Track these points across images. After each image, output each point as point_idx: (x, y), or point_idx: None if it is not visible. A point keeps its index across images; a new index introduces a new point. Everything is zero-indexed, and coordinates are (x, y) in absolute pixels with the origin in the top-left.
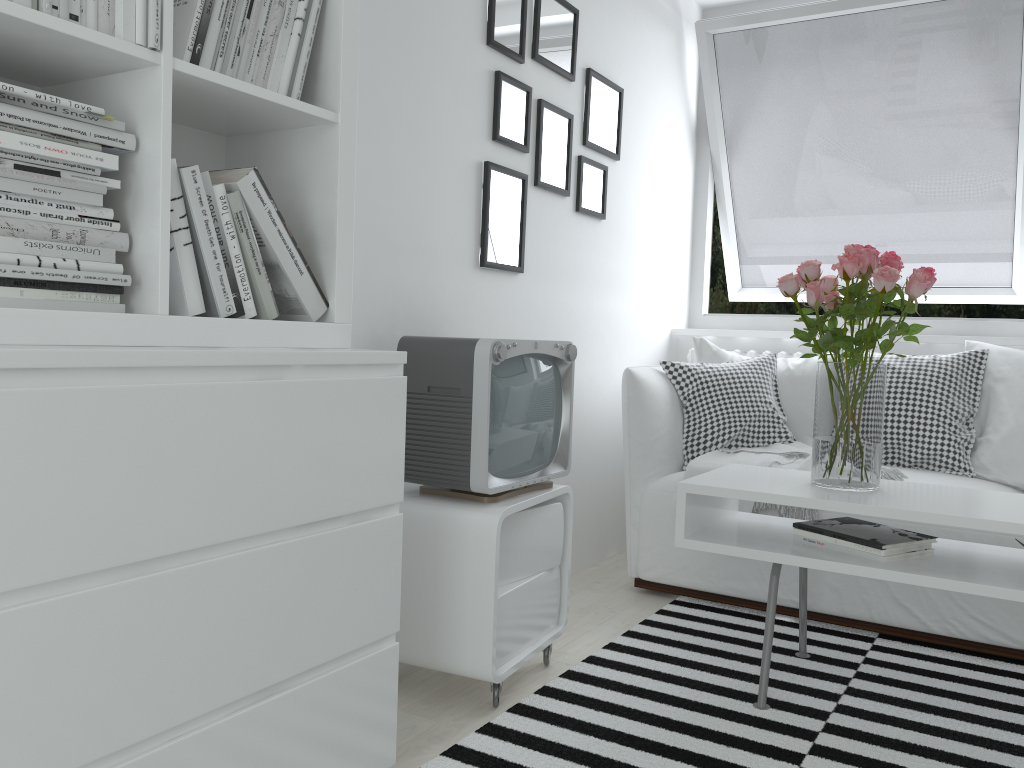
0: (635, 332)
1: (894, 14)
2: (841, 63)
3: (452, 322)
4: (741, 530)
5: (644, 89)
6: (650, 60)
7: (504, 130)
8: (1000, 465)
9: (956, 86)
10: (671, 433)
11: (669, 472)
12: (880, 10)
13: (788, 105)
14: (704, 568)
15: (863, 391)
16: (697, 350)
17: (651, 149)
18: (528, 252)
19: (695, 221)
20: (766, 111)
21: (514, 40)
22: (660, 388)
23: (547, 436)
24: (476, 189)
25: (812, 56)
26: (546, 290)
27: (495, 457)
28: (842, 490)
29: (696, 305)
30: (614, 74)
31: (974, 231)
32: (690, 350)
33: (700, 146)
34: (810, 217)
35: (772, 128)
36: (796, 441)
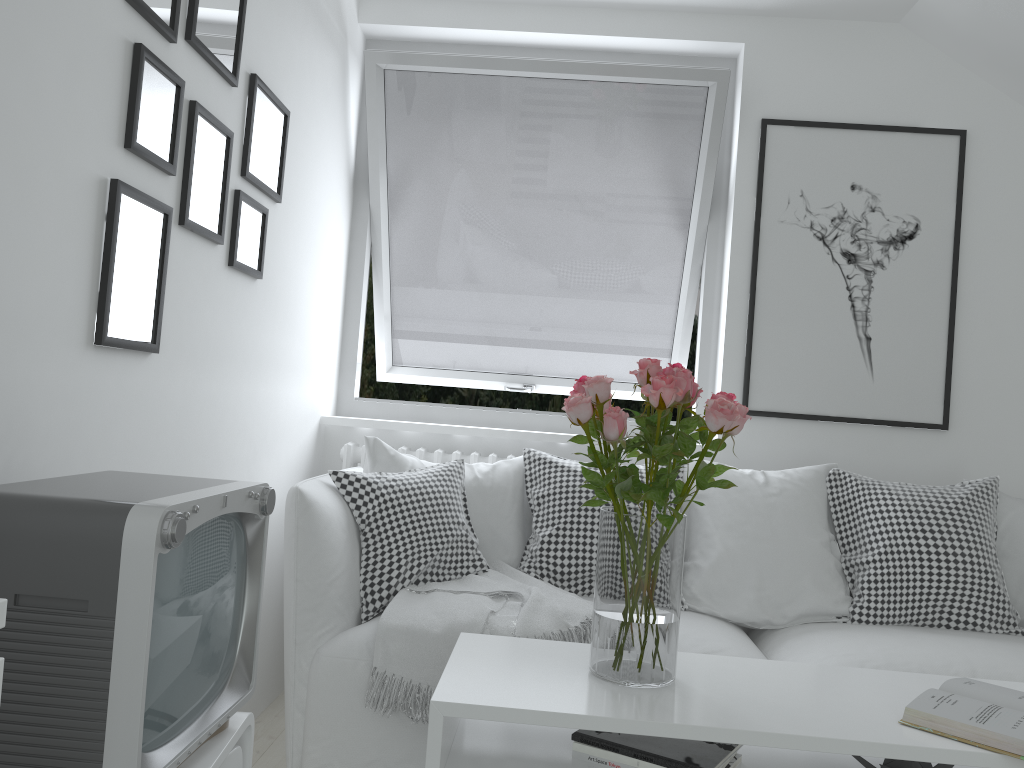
0: (285, 425)
1: (583, 87)
2: (524, 130)
3: (44, 437)
4: (498, 746)
5: (309, 117)
6: (317, 83)
7: (143, 136)
8: (711, 595)
9: (636, 175)
10: (349, 571)
11: (346, 625)
12: (570, 80)
13: (463, 166)
14: (399, 761)
15: (668, 554)
16: (371, 454)
17: (312, 194)
18: (166, 321)
19: (349, 286)
20: (438, 169)
21: (165, 5)
22: (336, 511)
23: (227, 644)
24: (96, 221)
25: (494, 116)
26: (186, 376)
27: (150, 717)
28: (640, 687)
29: (347, 387)
30: (280, 90)
31: (639, 326)
32: (346, 445)
33: (358, 198)
34: (476, 294)
35: (443, 189)
36: (490, 569)
